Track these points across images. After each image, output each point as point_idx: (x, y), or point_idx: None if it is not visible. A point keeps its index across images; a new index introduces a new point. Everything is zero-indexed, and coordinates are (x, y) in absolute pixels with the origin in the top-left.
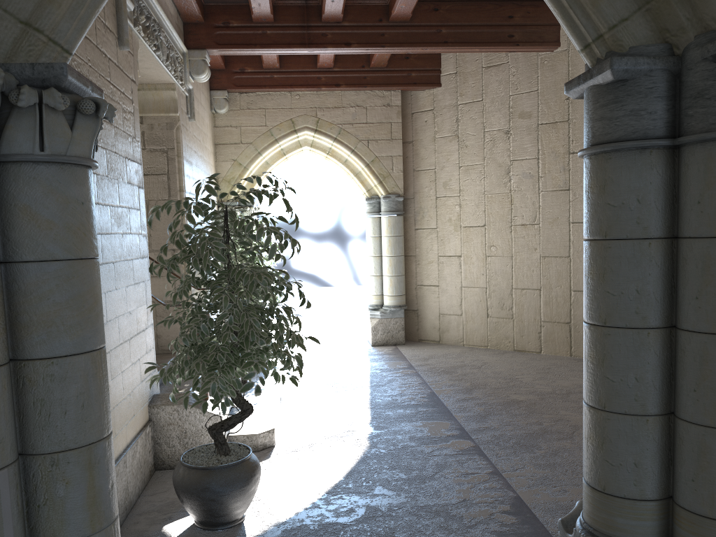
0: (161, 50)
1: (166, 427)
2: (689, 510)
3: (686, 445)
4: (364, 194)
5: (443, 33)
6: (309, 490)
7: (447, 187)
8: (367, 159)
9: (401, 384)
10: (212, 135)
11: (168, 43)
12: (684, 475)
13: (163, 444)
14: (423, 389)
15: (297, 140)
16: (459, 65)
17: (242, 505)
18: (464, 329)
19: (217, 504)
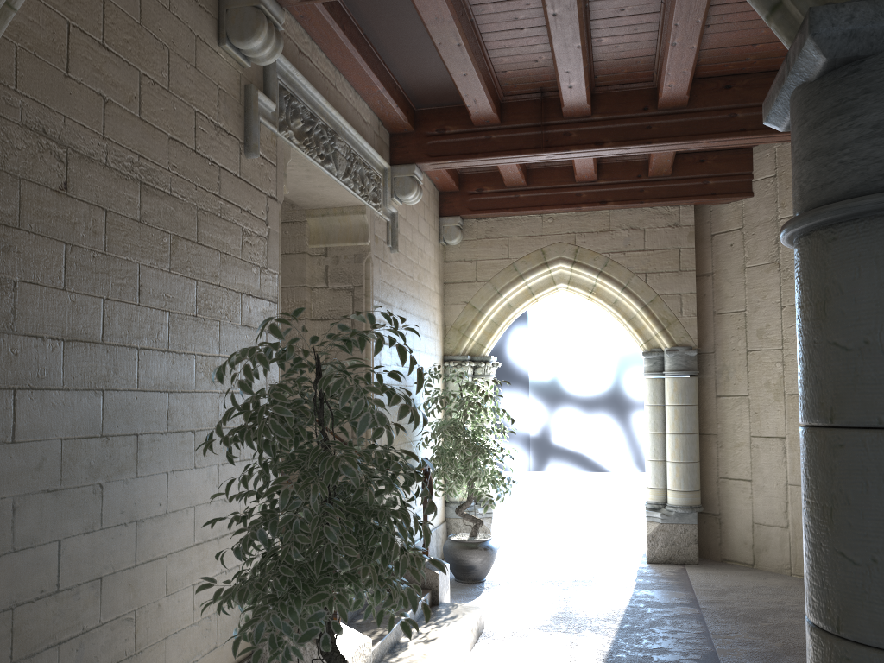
0: (333, 163)
1: None
2: None
3: None
4: (641, 346)
5: (739, 118)
6: None
7: (762, 336)
8: (644, 298)
9: (668, 632)
10: (439, 272)
11: (350, 155)
12: None
13: None
14: (699, 643)
15: (549, 275)
16: (779, 165)
17: None
18: (792, 550)
19: None
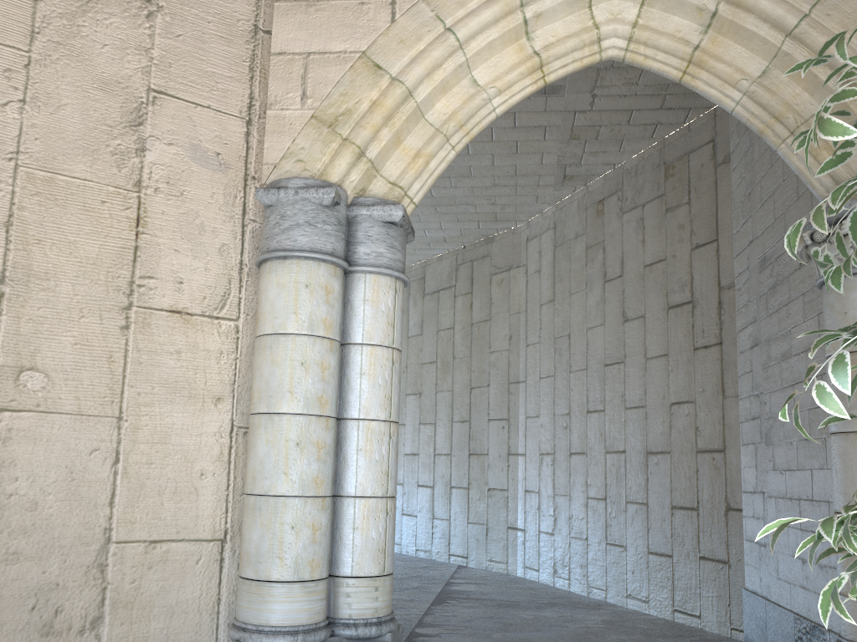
0: None
1: None
2: None
3: None
4: None
5: None
6: None
7: None
8: None
9: None
10: None
11: None
12: None
13: None
14: None
15: None
16: None
17: None
18: None
19: None
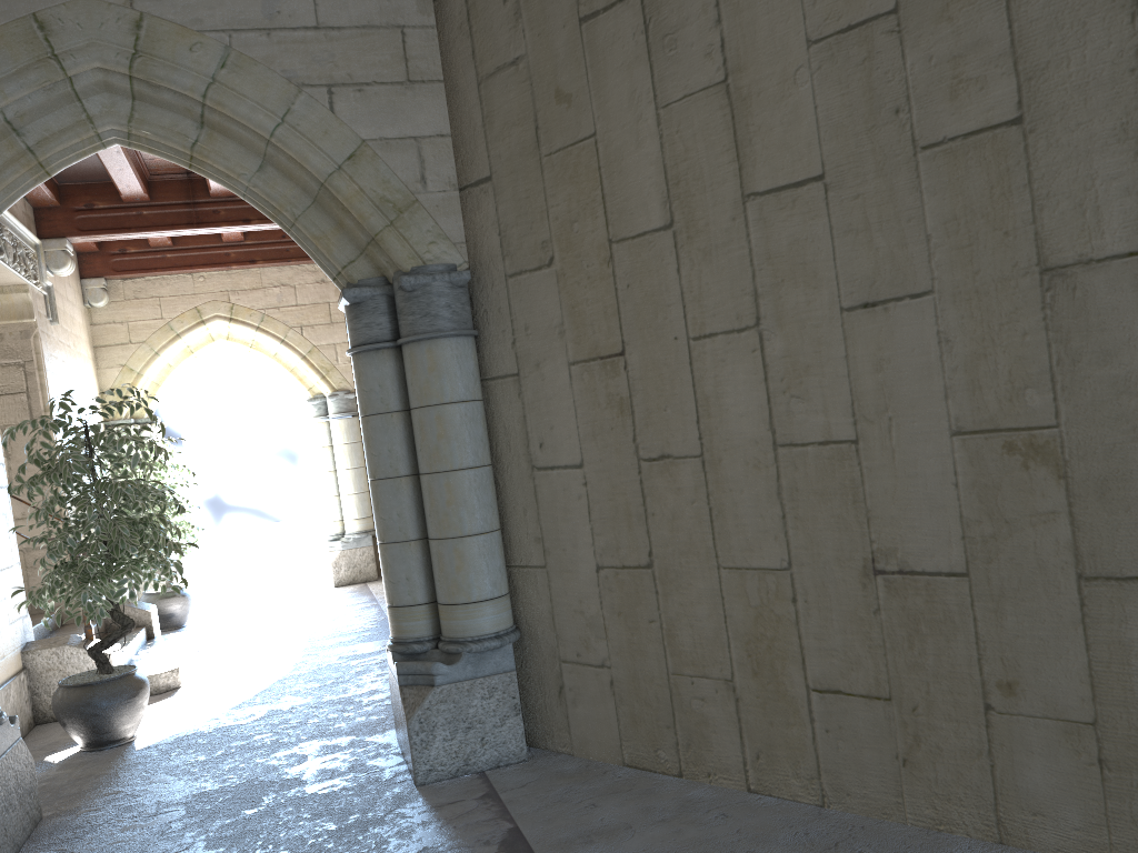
0: (5, 253)
1: (44, 674)
2: (441, 603)
3: (433, 556)
4: (305, 394)
5: None
6: (211, 710)
7: None
8: (302, 349)
9: (353, 617)
10: (88, 336)
11: (14, 241)
12: (436, 579)
13: (43, 693)
14: (377, 617)
15: (208, 332)
16: None
17: (129, 719)
18: None
19: (101, 718)
